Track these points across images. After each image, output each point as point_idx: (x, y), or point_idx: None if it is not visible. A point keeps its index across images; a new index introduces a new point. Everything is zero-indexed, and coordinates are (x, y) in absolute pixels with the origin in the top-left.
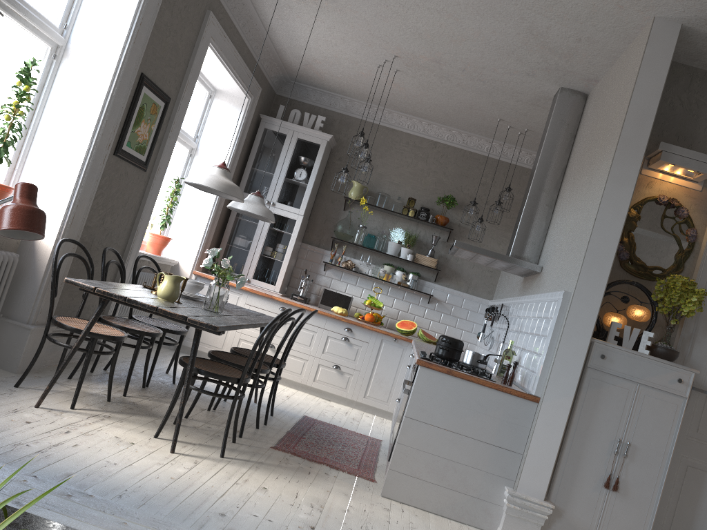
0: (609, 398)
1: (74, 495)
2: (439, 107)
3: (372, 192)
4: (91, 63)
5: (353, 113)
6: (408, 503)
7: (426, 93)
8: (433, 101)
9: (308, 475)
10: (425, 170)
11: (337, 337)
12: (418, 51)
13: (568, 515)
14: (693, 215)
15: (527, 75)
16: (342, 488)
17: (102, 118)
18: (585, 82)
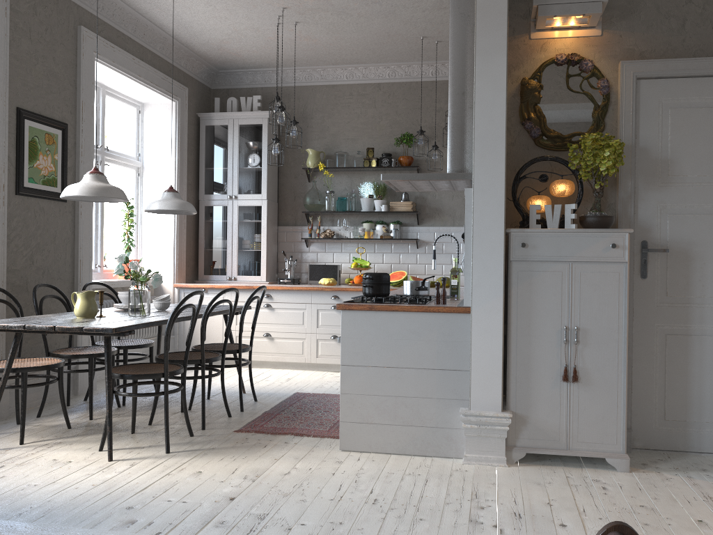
0: (543, 287)
1: None
2: (361, 46)
3: (331, 154)
4: None
5: (289, 82)
6: (368, 450)
7: (339, 36)
8: (352, 42)
9: (262, 448)
10: (377, 116)
11: (326, 307)
12: None
13: (534, 420)
14: (600, 64)
15: None
16: (297, 452)
17: None
18: None
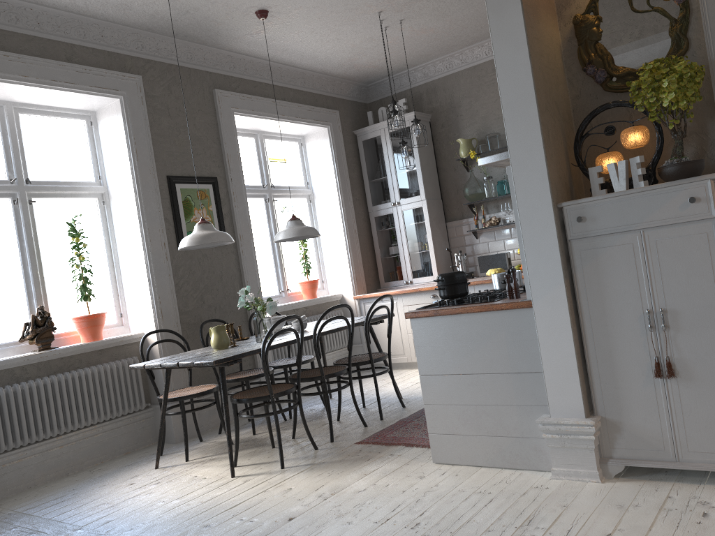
0: (613, 265)
1: None
2: (481, 19)
3: (484, 138)
4: (122, 193)
5: (433, 76)
6: (459, 463)
7: (451, 18)
8: (469, 19)
9: (364, 462)
10: None
11: None
12: None
13: (629, 426)
14: None
15: None
16: (391, 466)
17: (143, 229)
18: None
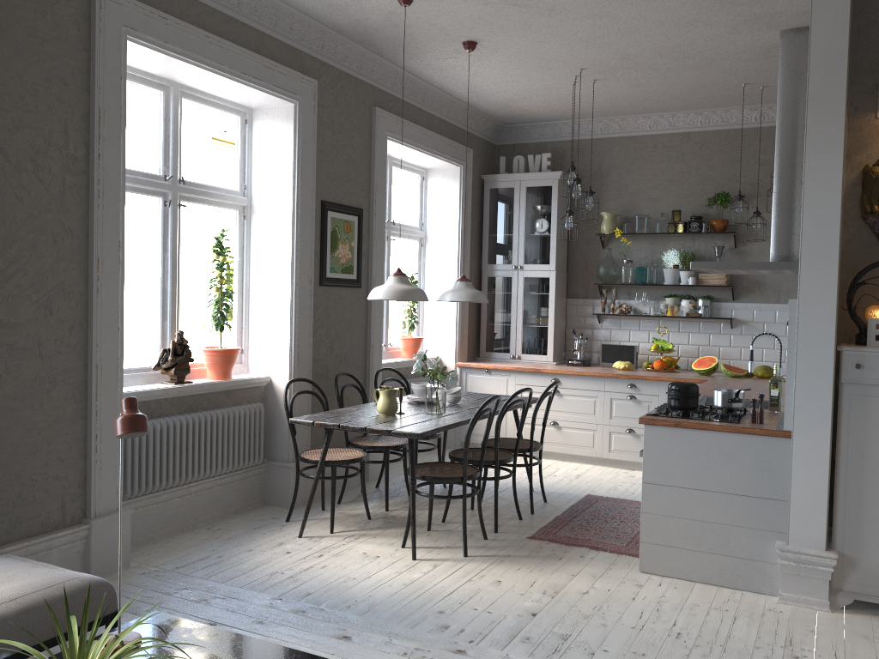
0: None
1: (307, 611)
2: (668, 96)
3: (629, 217)
4: (273, 212)
5: (582, 135)
6: (670, 575)
7: (643, 89)
8: (658, 93)
9: (558, 561)
10: (685, 171)
11: (621, 397)
12: (599, 56)
13: (864, 564)
14: None
15: (731, 34)
16: (594, 569)
17: (294, 259)
18: (803, 16)
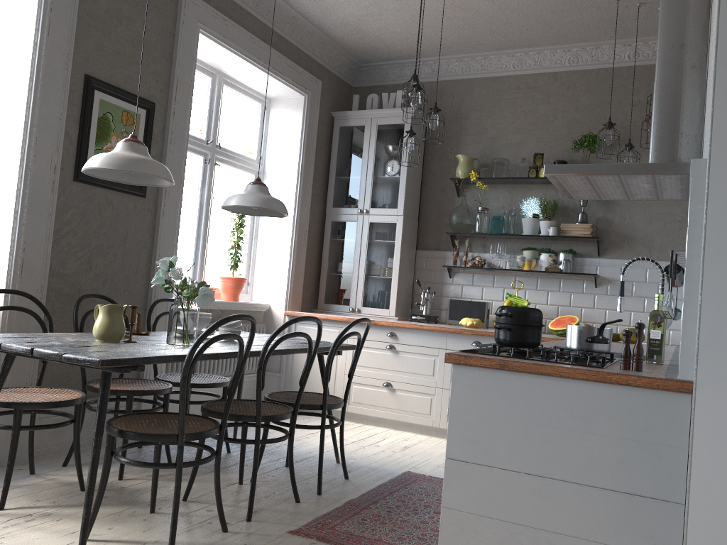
0: None
1: None
2: (533, 18)
3: (488, 163)
4: (9, 76)
5: (442, 76)
6: None
7: (503, 3)
8: (521, 12)
9: None
10: (550, 114)
11: None
12: None
13: None
14: None
15: None
16: None
17: (28, 135)
18: None
